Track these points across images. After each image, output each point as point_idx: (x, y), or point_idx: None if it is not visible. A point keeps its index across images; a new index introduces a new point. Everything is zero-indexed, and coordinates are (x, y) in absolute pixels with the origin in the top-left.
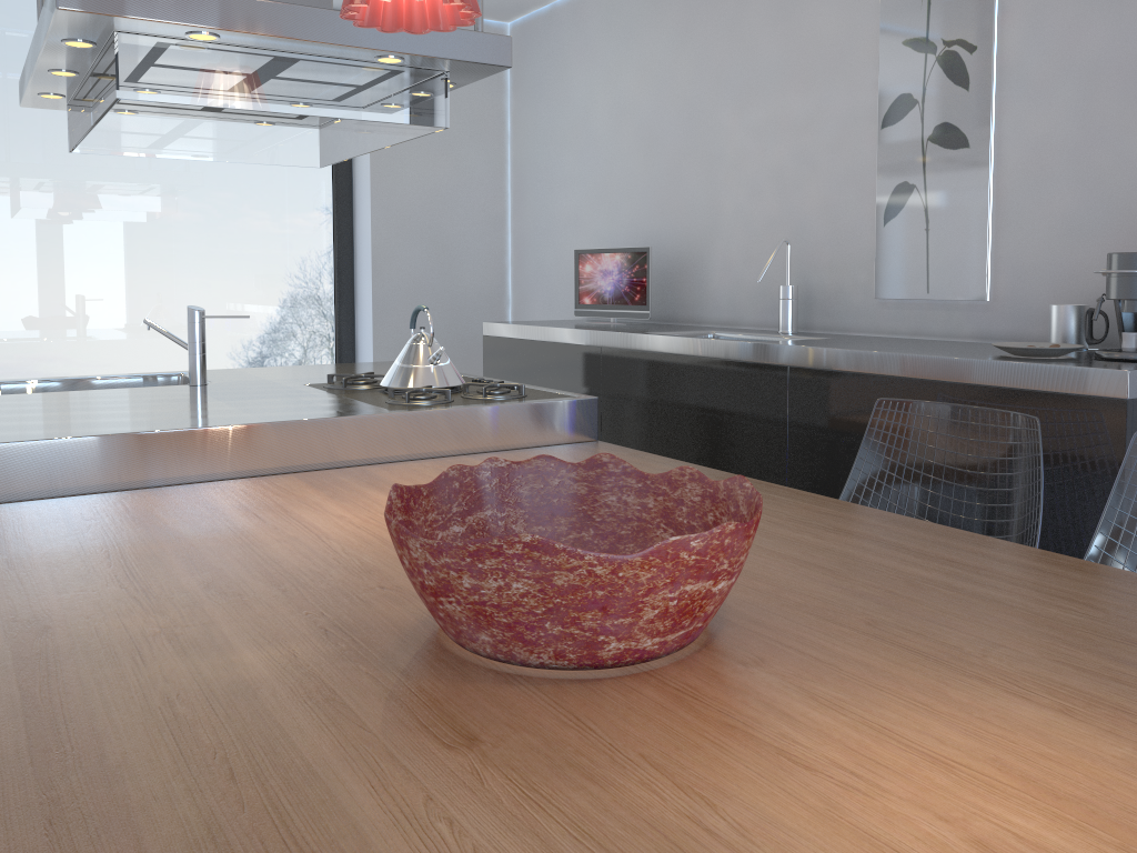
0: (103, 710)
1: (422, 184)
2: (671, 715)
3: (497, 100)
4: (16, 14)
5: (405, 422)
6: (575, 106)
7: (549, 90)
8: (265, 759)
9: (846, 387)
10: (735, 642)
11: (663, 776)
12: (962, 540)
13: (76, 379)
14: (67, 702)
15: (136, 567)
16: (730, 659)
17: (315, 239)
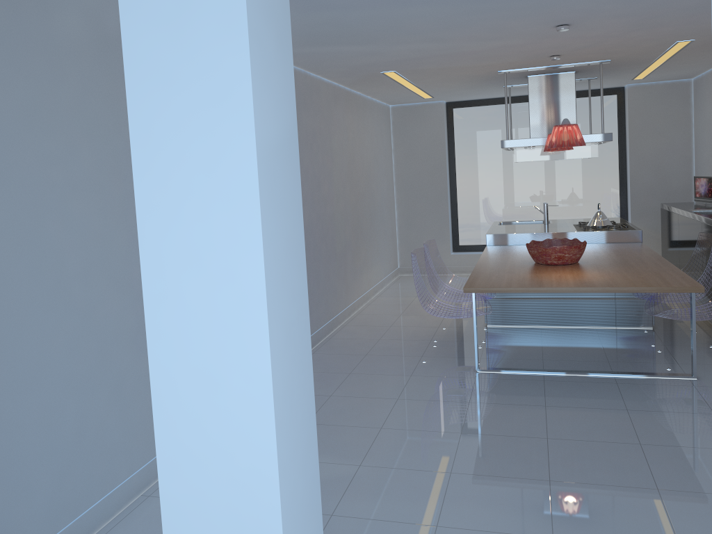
0: (488, 263)
1: (651, 149)
2: (549, 268)
3: (687, 111)
4: (512, 111)
5: (579, 234)
6: (707, 116)
7: (701, 108)
8: (501, 266)
9: (708, 229)
10: (574, 265)
11: (538, 270)
12: (660, 261)
13: (520, 221)
14: (485, 262)
15: (504, 254)
16: (569, 266)
17: (611, 171)
